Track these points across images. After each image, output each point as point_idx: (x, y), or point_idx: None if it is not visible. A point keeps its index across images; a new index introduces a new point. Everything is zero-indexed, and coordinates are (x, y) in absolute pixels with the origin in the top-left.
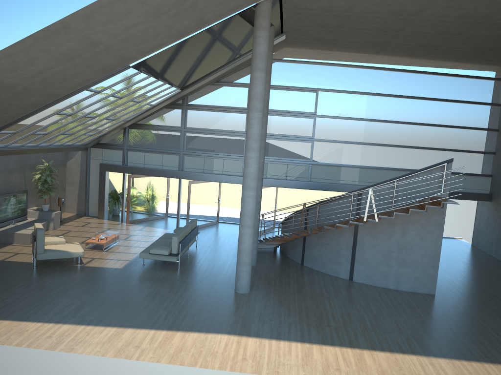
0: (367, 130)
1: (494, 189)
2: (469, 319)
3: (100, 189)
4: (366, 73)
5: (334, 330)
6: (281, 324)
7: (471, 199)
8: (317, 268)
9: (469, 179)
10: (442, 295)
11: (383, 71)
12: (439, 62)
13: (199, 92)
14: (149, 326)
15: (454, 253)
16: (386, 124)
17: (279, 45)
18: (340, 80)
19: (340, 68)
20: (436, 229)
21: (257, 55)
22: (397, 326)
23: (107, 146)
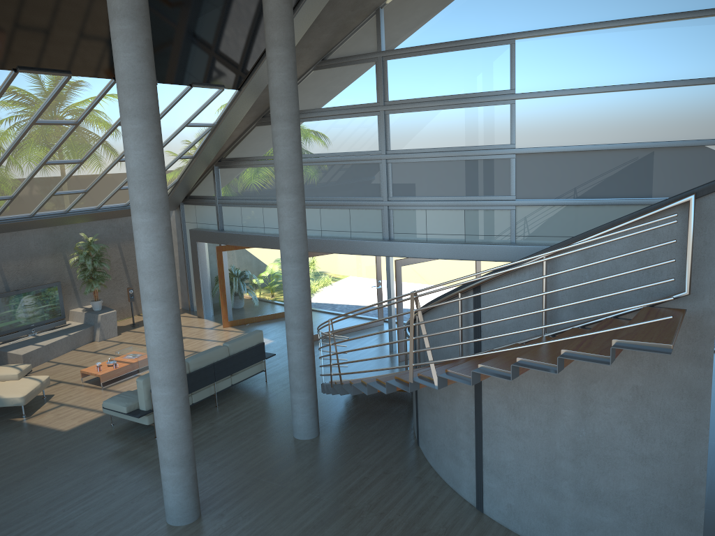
0: (644, 111)
1: None
2: None
3: (194, 271)
4: None
5: None
6: None
7: None
8: (431, 460)
9: None
10: None
11: None
12: None
13: (299, 86)
14: None
15: None
16: (698, 90)
17: None
18: (565, 2)
19: None
20: (685, 407)
21: None
22: None
23: (198, 201)
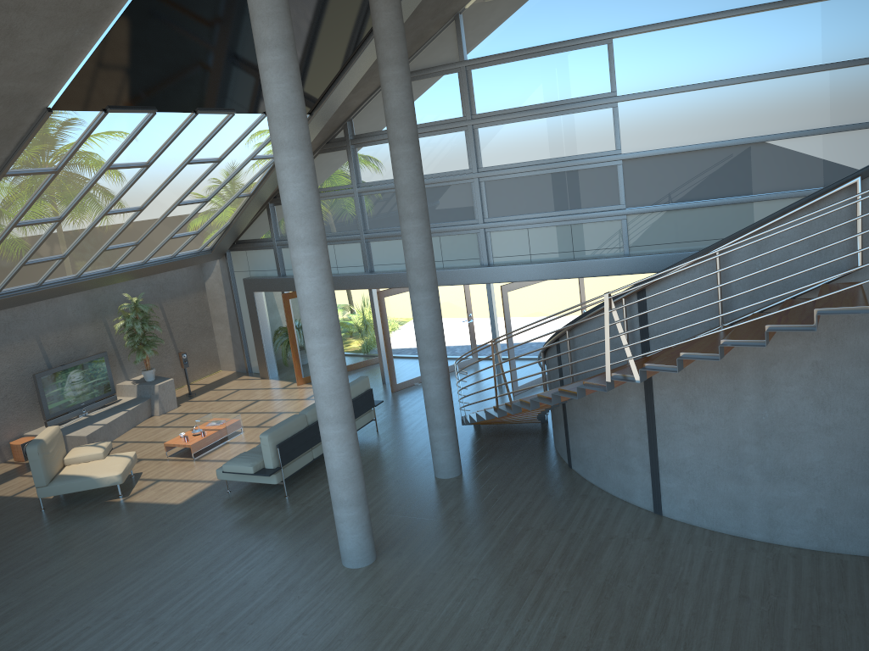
0: (754, 104)
1: None
2: None
3: (252, 326)
4: None
5: None
6: None
7: None
8: (592, 478)
9: None
10: None
11: None
12: None
13: (369, 105)
14: None
15: None
16: (806, 79)
17: None
18: None
19: None
20: (863, 374)
21: (254, 11)
22: None
23: (250, 245)
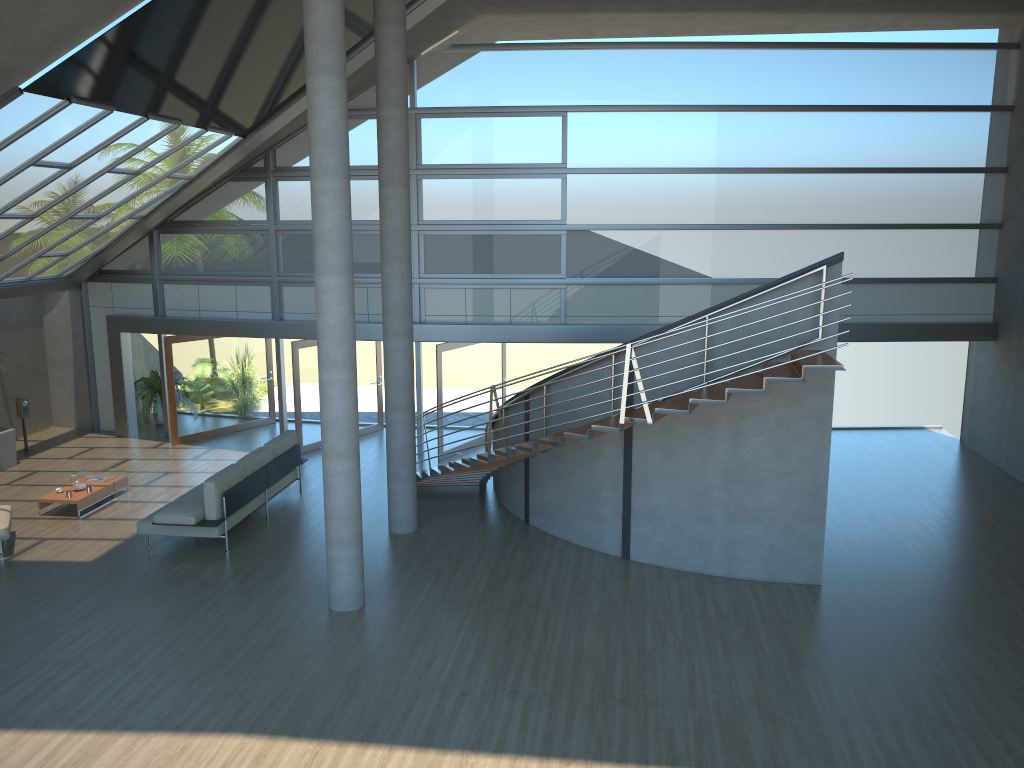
0: (688, 194)
1: (1003, 311)
2: (884, 650)
3: (113, 373)
4: (678, 60)
5: (523, 705)
6: (395, 696)
7: (949, 340)
8: (555, 531)
9: (943, 293)
10: (838, 585)
11: (719, 51)
12: (852, 17)
13: (299, 137)
14: (64, 721)
15: (909, 467)
16: (733, 178)
17: (459, 11)
18: (616, 81)
19: (614, 52)
20: (814, 428)
21: (313, 33)
22: (689, 684)
23: (119, 277)
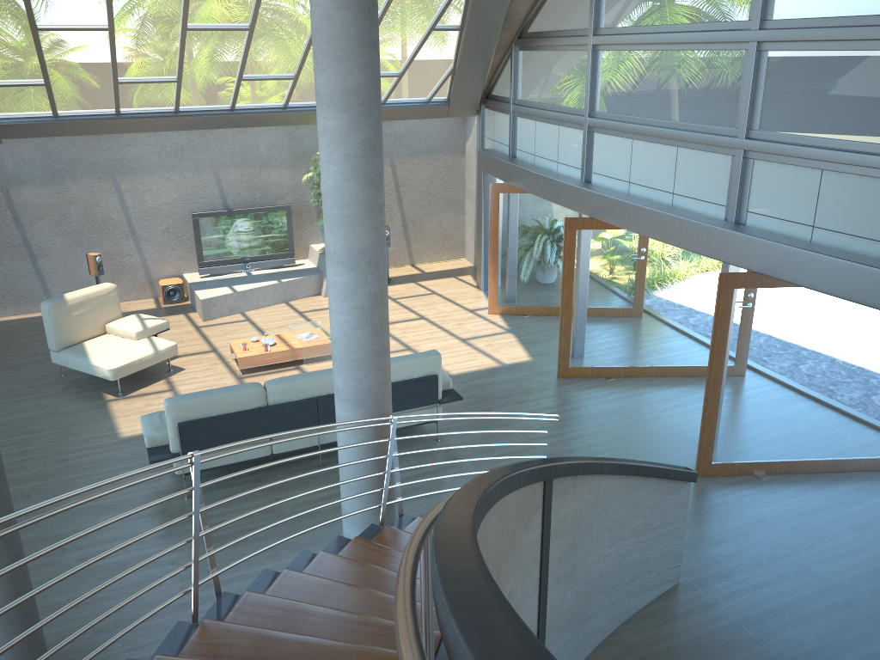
0: None
1: None
2: None
3: (477, 216)
4: None
5: None
6: None
7: None
8: None
9: None
10: None
11: None
12: None
13: None
14: None
15: None
16: None
17: None
18: None
19: None
20: None
21: None
22: None
23: (495, 105)
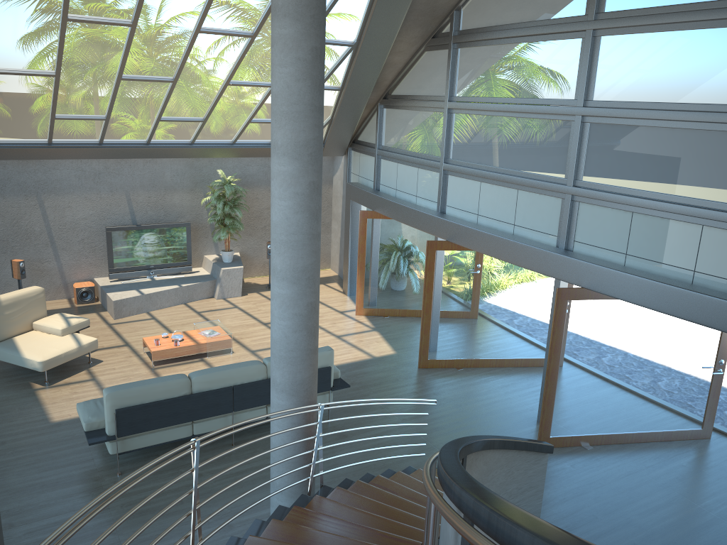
0: None
1: None
2: None
3: (345, 235)
4: None
5: None
6: None
7: None
8: None
9: None
10: None
11: None
12: None
13: None
14: None
15: None
16: None
17: None
18: None
19: None
20: None
21: None
22: None
23: (361, 148)
